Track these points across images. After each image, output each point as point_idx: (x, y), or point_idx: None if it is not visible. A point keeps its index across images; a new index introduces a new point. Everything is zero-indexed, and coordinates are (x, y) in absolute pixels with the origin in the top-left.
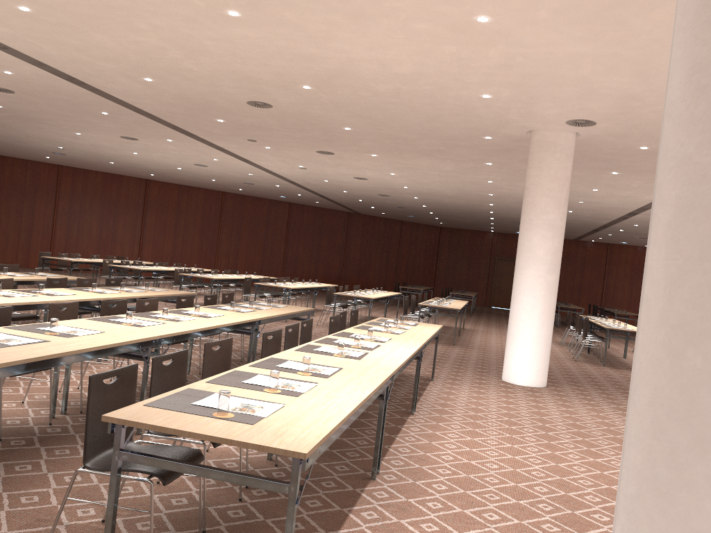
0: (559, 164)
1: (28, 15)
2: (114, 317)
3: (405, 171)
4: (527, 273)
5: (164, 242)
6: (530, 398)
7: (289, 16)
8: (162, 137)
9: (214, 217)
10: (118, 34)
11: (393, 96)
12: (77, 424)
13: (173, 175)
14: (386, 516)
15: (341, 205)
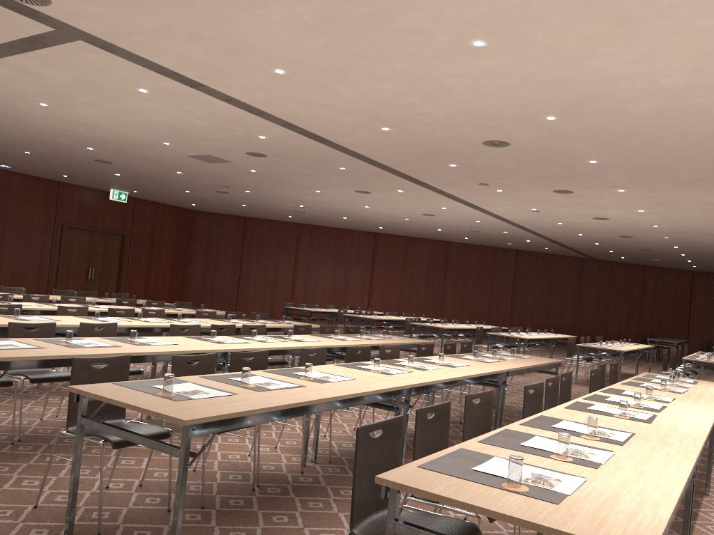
0: None
1: (282, 77)
2: (360, 364)
3: (657, 206)
4: None
5: (391, 293)
6: None
7: (540, 36)
8: (393, 188)
9: (439, 267)
10: (361, 84)
11: (655, 117)
12: (327, 475)
13: (401, 227)
14: None
15: (573, 250)
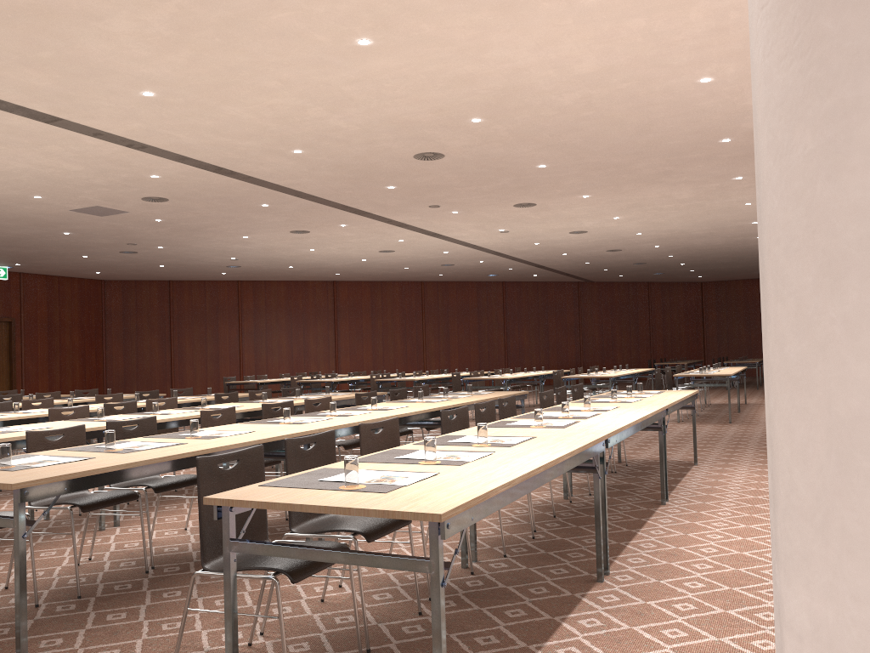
0: None
1: (154, 101)
2: (274, 419)
3: (631, 210)
4: None
5: (362, 351)
6: None
7: (427, 28)
8: (334, 223)
9: (415, 313)
10: (249, 101)
11: (585, 108)
12: None
13: (361, 271)
14: (613, 623)
15: (565, 274)
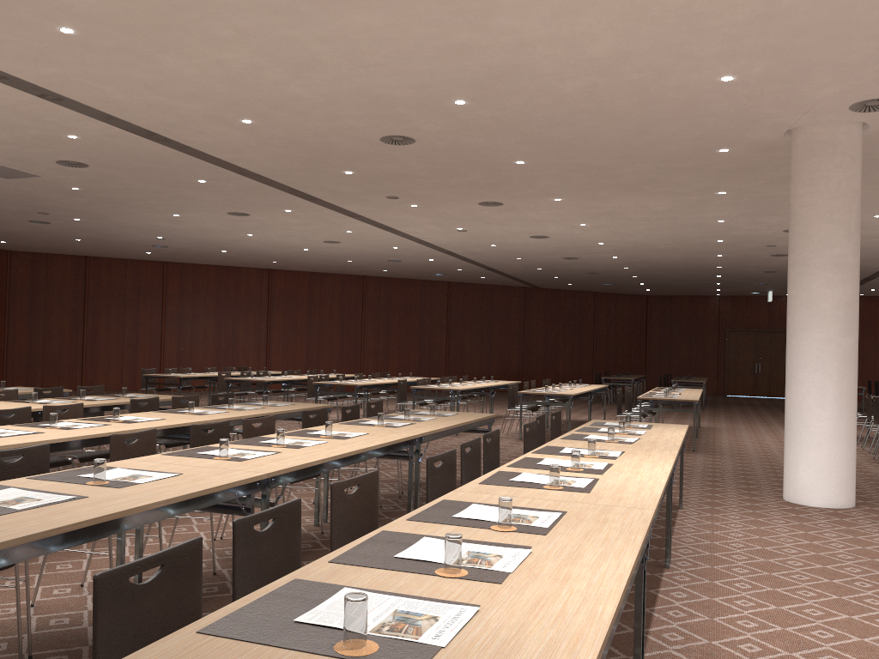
0: (842, 173)
1: (74, 41)
2: (205, 448)
3: (600, 218)
4: (808, 338)
5: (295, 345)
6: (841, 528)
7: None
8: (278, 208)
9: (355, 309)
10: (195, 52)
11: (585, 100)
12: None
13: (300, 260)
14: None
15: (514, 279)
